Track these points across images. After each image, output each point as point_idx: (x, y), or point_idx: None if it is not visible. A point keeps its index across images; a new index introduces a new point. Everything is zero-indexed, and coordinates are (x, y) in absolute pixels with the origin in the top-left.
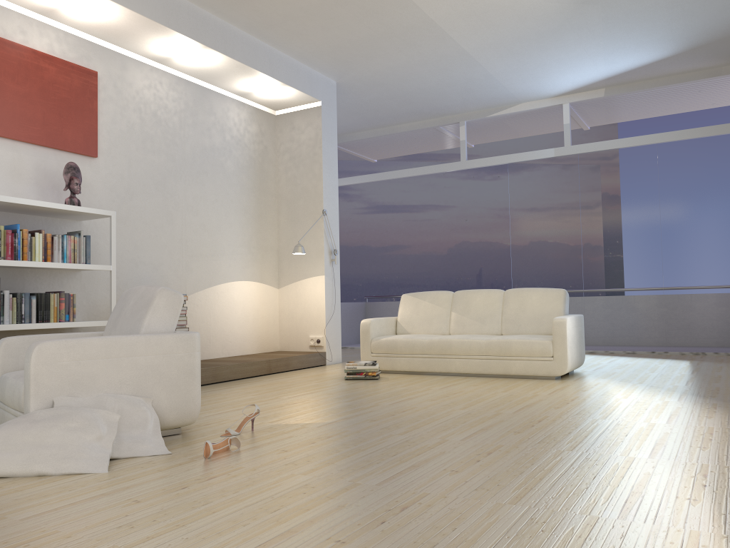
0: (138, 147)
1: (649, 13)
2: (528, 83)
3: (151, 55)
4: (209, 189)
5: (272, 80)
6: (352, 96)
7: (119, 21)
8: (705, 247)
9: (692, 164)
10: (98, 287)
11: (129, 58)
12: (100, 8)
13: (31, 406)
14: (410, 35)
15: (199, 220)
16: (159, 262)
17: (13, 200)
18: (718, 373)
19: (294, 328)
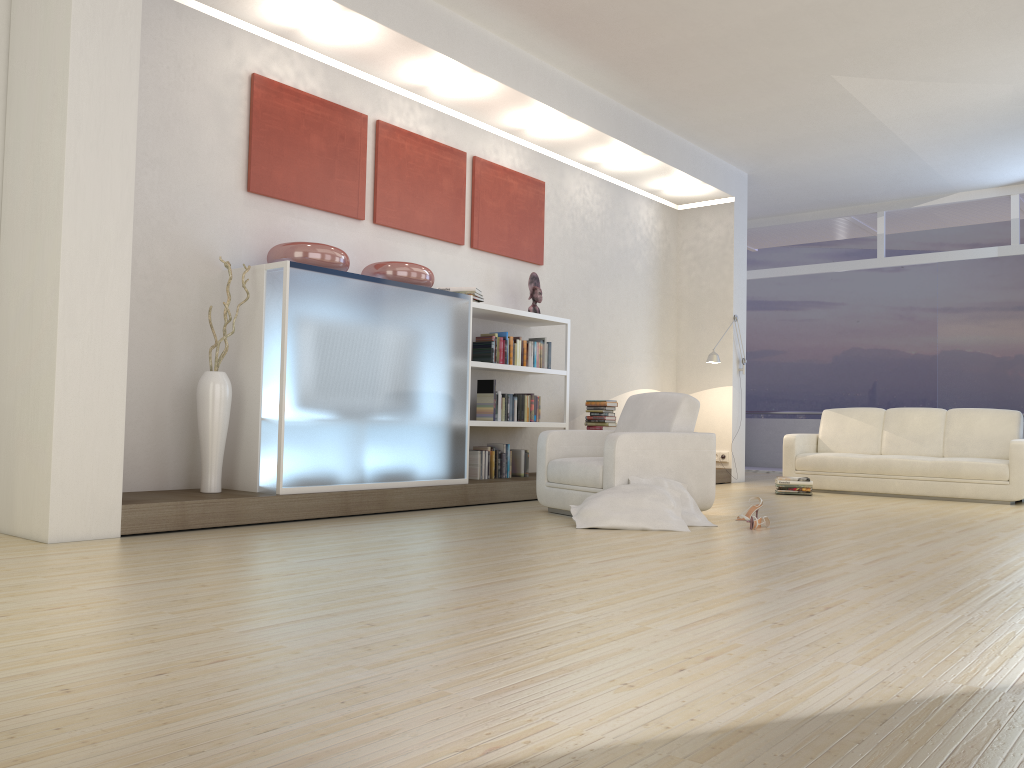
0: (570, 253)
1: None
2: (971, 173)
3: (584, 160)
4: (622, 292)
5: (692, 180)
6: (758, 186)
7: (576, 136)
8: None
9: None
10: (540, 390)
11: (565, 164)
12: (567, 127)
13: (615, 481)
14: (850, 133)
15: (614, 325)
16: (582, 368)
17: (507, 311)
18: None
19: None
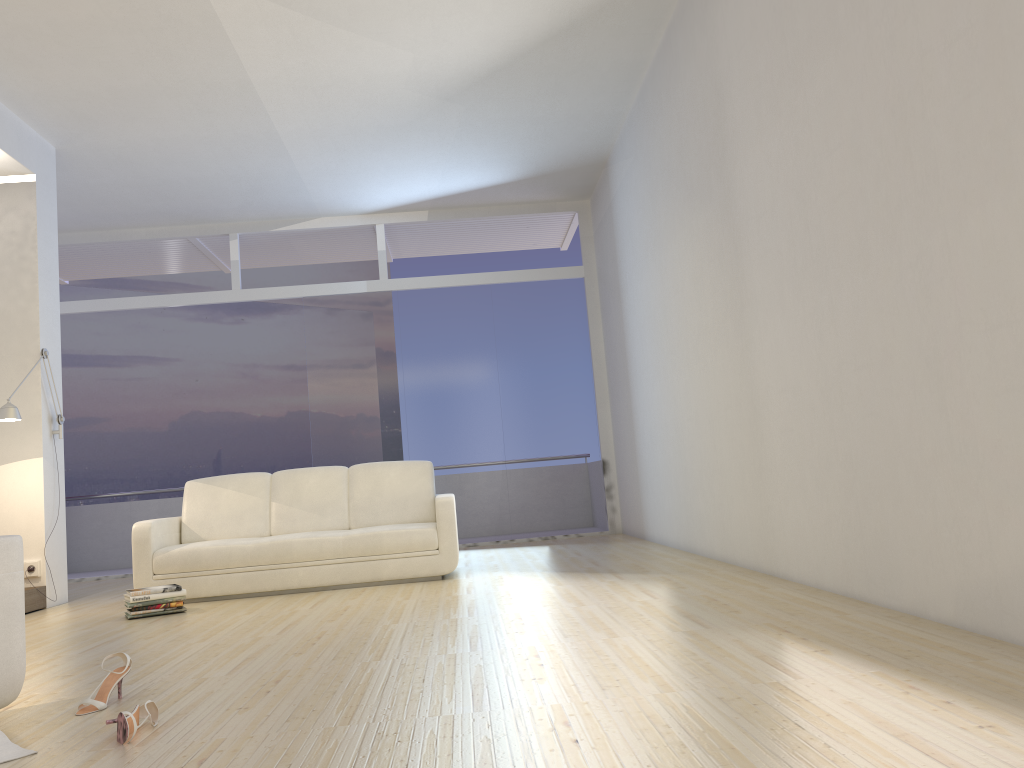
0: None
1: (510, 127)
2: (341, 191)
3: None
4: None
5: None
6: (72, 175)
7: None
8: (548, 409)
9: (530, 311)
10: None
11: None
12: None
13: None
14: (210, 97)
15: None
16: None
17: None
18: (604, 552)
19: None
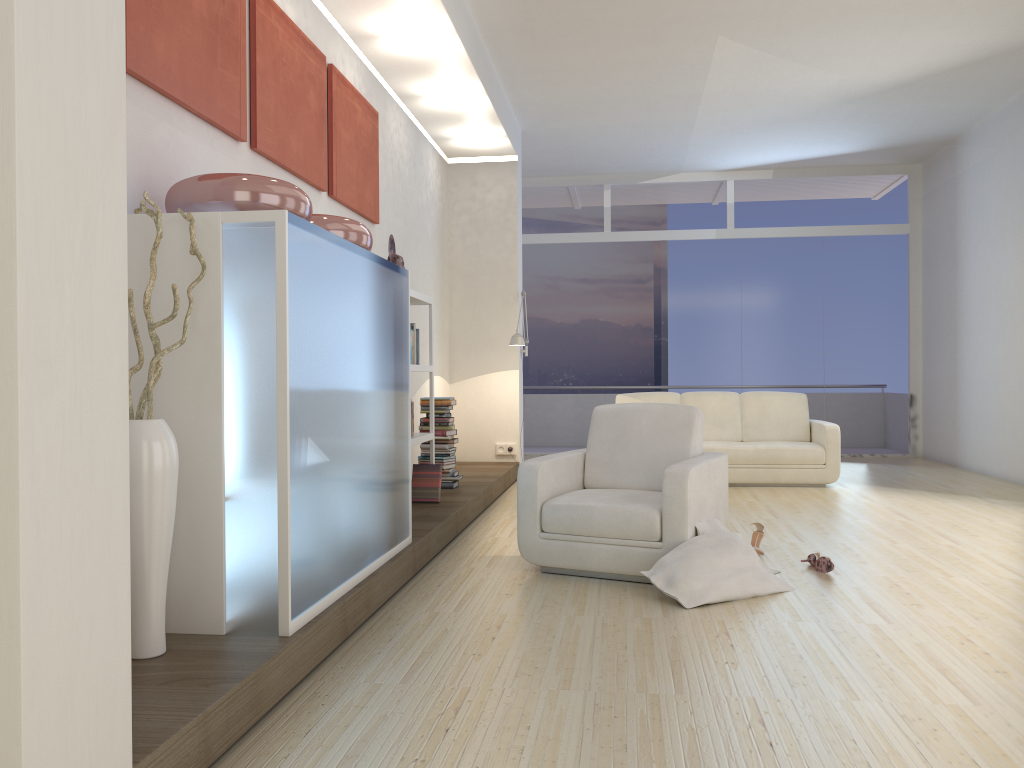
0: (392, 209)
1: (886, 118)
2: (712, 156)
3: (406, 91)
4: (421, 260)
5: (498, 131)
6: None
7: (432, 57)
8: (865, 348)
9: (857, 262)
10: None
11: (387, 93)
12: (435, 44)
13: (688, 533)
14: (662, 102)
15: None
16: None
17: None
18: (936, 476)
19: (472, 433)
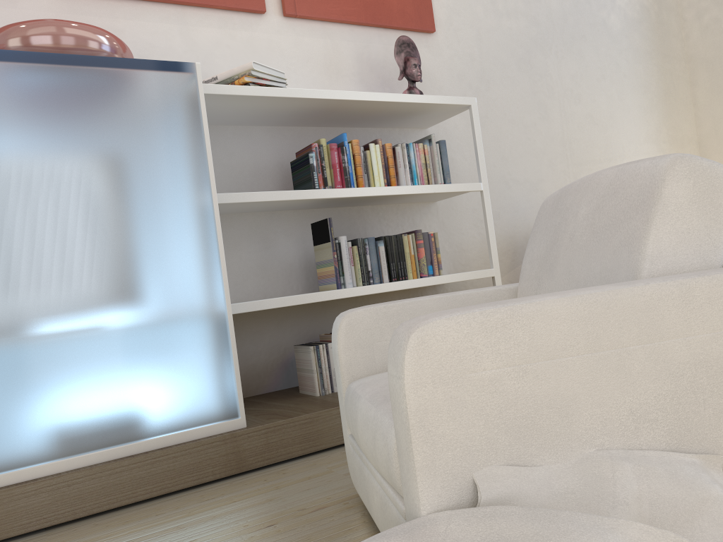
0: (487, 10)
1: None
2: None
3: None
4: (591, 61)
5: None
6: None
7: None
8: None
9: None
10: (462, 223)
11: None
12: None
13: (422, 499)
14: None
15: (584, 110)
16: (537, 179)
17: (331, 96)
18: None
19: None
